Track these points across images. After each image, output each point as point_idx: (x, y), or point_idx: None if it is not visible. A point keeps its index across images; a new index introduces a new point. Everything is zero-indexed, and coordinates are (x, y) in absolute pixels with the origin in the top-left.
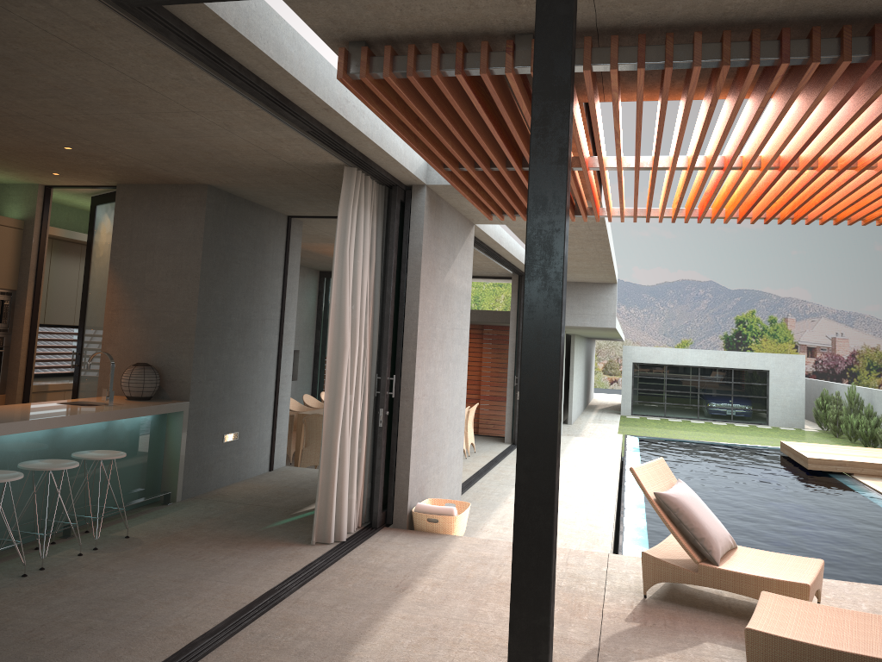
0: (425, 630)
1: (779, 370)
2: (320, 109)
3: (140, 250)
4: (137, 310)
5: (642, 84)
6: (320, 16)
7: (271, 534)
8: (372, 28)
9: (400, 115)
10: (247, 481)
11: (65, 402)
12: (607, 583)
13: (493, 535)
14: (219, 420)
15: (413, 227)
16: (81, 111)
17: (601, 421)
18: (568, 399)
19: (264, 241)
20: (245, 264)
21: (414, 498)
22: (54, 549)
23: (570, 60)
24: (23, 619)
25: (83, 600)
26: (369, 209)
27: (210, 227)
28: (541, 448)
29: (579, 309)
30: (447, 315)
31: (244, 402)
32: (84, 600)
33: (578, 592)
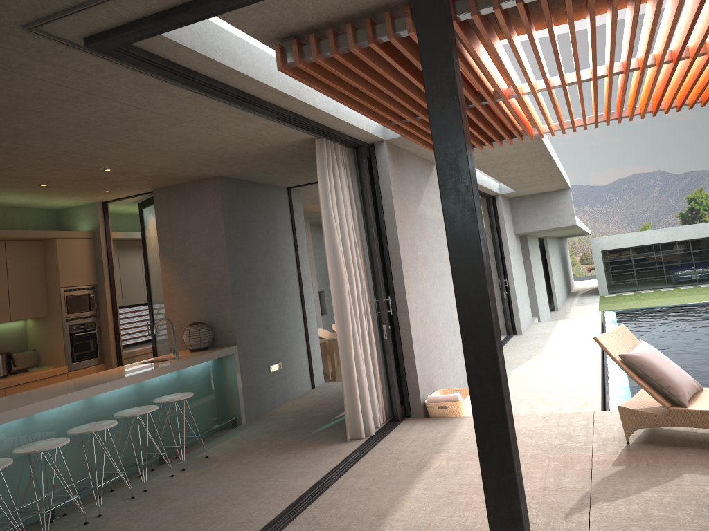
0: (442, 497)
1: None
2: (280, 98)
3: (179, 236)
4: (185, 283)
5: (525, 16)
6: (252, 23)
7: (316, 438)
8: (296, 23)
9: (338, 88)
10: (295, 399)
11: (144, 362)
12: (594, 436)
13: None
14: (263, 355)
15: (381, 176)
16: (106, 140)
17: (583, 304)
18: (551, 290)
19: (272, 211)
20: (260, 231)
21: (425, 392)
22: (153, 474)
23: (444, 8)
24: (133, 530)
25: (175, 510)
26: (343, 168)
27: (227, 208)
28: (481, 334)
29: (542, 216)
30: (425, 240)
31: (281, 339)
32: (177, 510)
33: (569, 447)
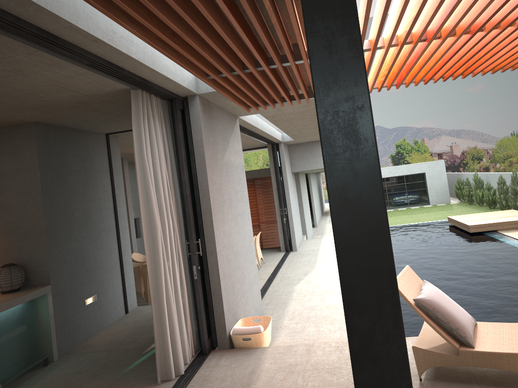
0: None
1: (430, 171)
2: (90, 42)
3: None
4: None
5: None
6: None
7: (126, 380)
8: None
9: (155, 31)
10: (109, 327)
11: None
12: None
13: (290, 331)
14: (78, 291)
15: (193, 127)
16: None
17: None
18: (312, 212)
19: (90, 155)
20: (78, 174)
21: (230, 323)
22: None
23: None
24: None
25: None
26: (158, 119)
27: (43, 153)
28: None
29: (312, 159)
30: (230, 184)
31: (96, 272)
32: None
33: None
